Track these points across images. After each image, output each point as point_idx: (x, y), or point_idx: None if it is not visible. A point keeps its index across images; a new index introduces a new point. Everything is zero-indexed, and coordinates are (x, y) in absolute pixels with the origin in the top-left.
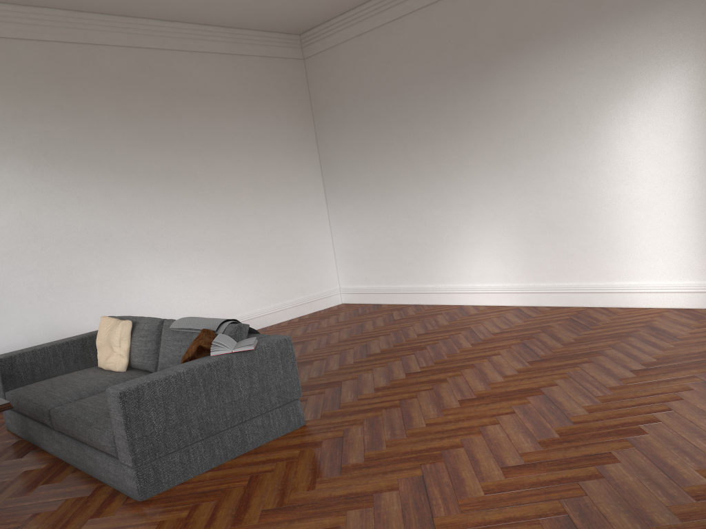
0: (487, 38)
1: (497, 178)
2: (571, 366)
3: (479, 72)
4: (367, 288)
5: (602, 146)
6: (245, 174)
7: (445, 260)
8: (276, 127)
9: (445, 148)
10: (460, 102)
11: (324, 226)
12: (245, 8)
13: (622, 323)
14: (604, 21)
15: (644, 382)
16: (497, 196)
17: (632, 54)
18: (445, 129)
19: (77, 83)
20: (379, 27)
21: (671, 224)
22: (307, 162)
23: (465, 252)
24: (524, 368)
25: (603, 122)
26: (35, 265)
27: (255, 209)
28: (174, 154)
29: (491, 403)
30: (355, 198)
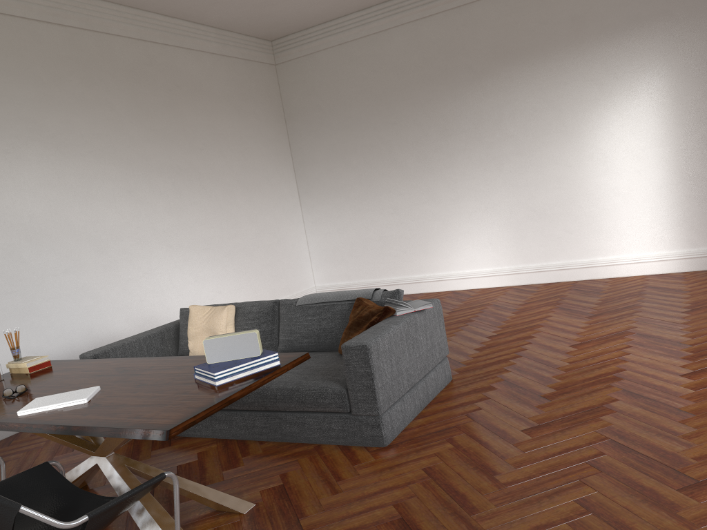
0: (477, 51)
1: (487, 174)
2: (628, 315)
3: (469, 81)
4: (348, 284)
5: (586, 144)
6: (237, 174)
7: (433, 250)
8: (259, 129)
9: (434, 148)
10: (449, 108)
11: (300, 227)
12: (247, 10)
13: (623, 287)
14: (587, 41)
15: (704, 317)
16: (487, 190)
17: (611, 69)
18: (434, 131)
19: (96, 73)
20: (363, 37)
21: (645, 207)
22: (284, 165)
23: (454, 242)
24: (589, 321)
25: (586, 124)
26: (69, 263)
27: (247, 209)
28: (180, 151)
29: (601, 344)
30: (334, 198)
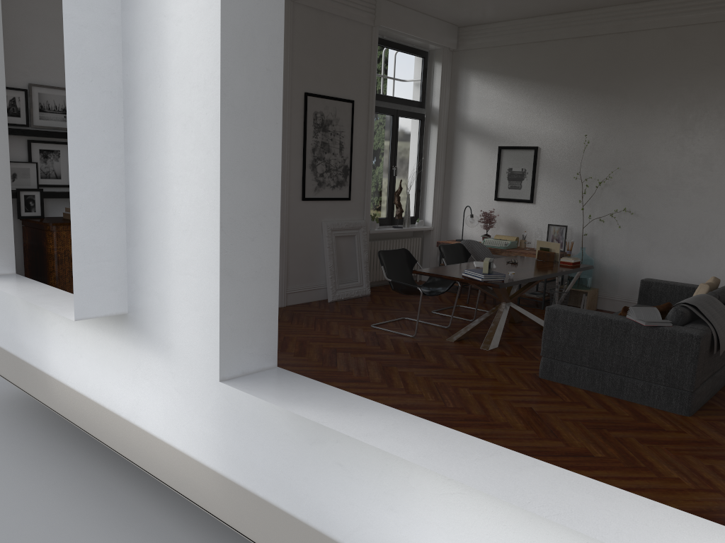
0: None
1: None
2: None
3: None
4: None
5: None
6: None
7: None
8: None
9: None
10: None
11: None
12: None
13: None
14: None
15: None
16: None
17: None
18: None
19: None
20: None
21: None
22: None
23: None
24: None
25: None
26: None
27: None
28: None
29: None
30: None
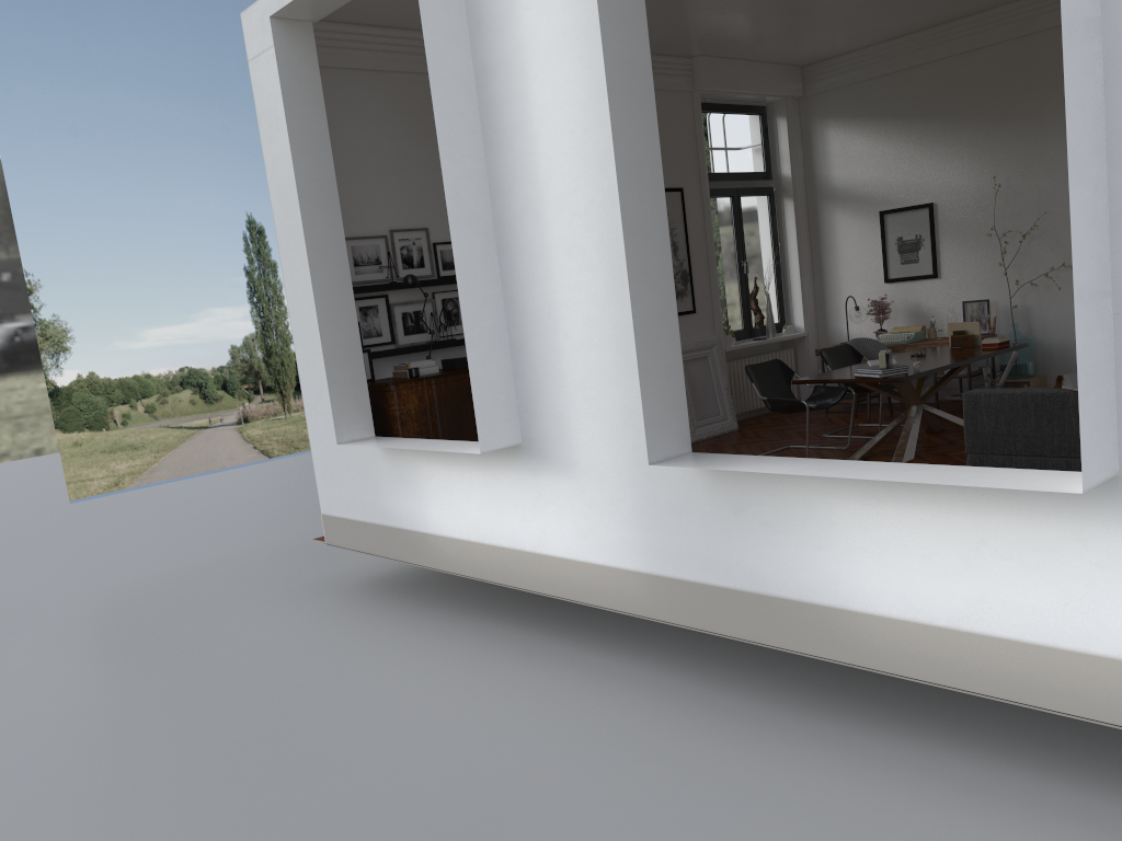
0: None
1: None
2: None
3: None
4: None
5: None
6: None
7: None
8: None
9: None
10: None
11: None
12: None
13: None
14: None
15: None
16: None
17: None
18: None
19: None
20: None
21: None
22: None
23: None
24: None
25: None
26: None
27: None
28: None
29: None
30: None
